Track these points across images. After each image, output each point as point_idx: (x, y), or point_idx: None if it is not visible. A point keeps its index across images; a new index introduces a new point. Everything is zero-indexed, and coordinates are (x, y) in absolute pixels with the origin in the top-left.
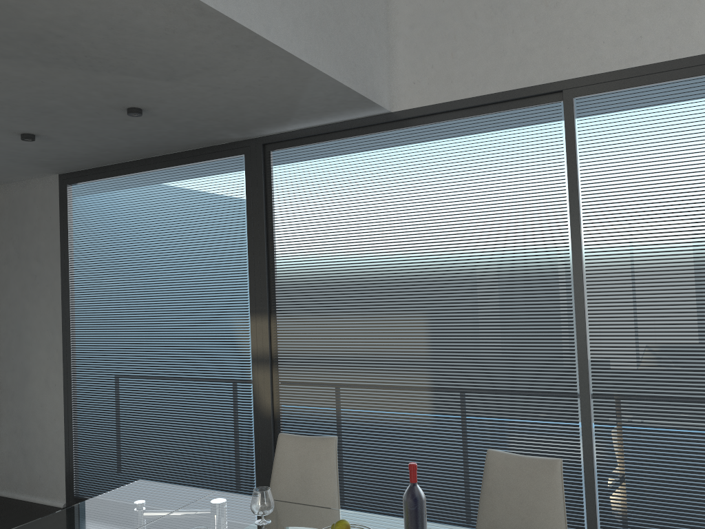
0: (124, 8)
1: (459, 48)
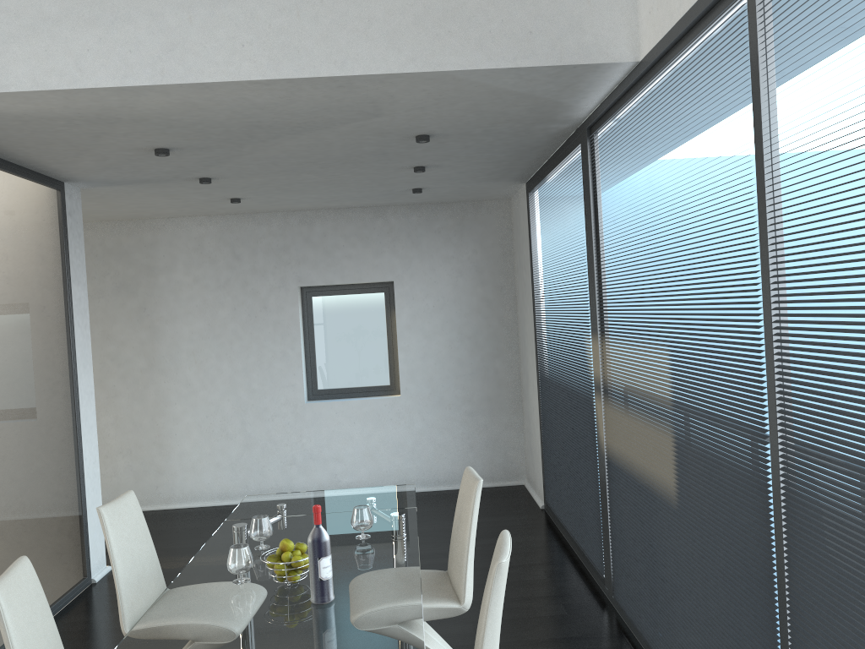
0: (234, 100)
1: None
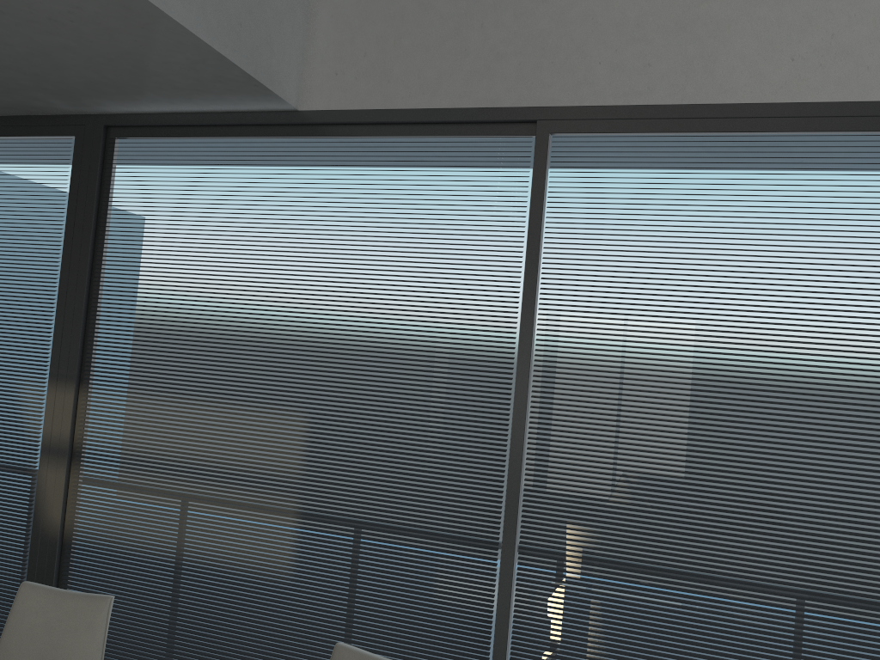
0: None
1: (406, 35)
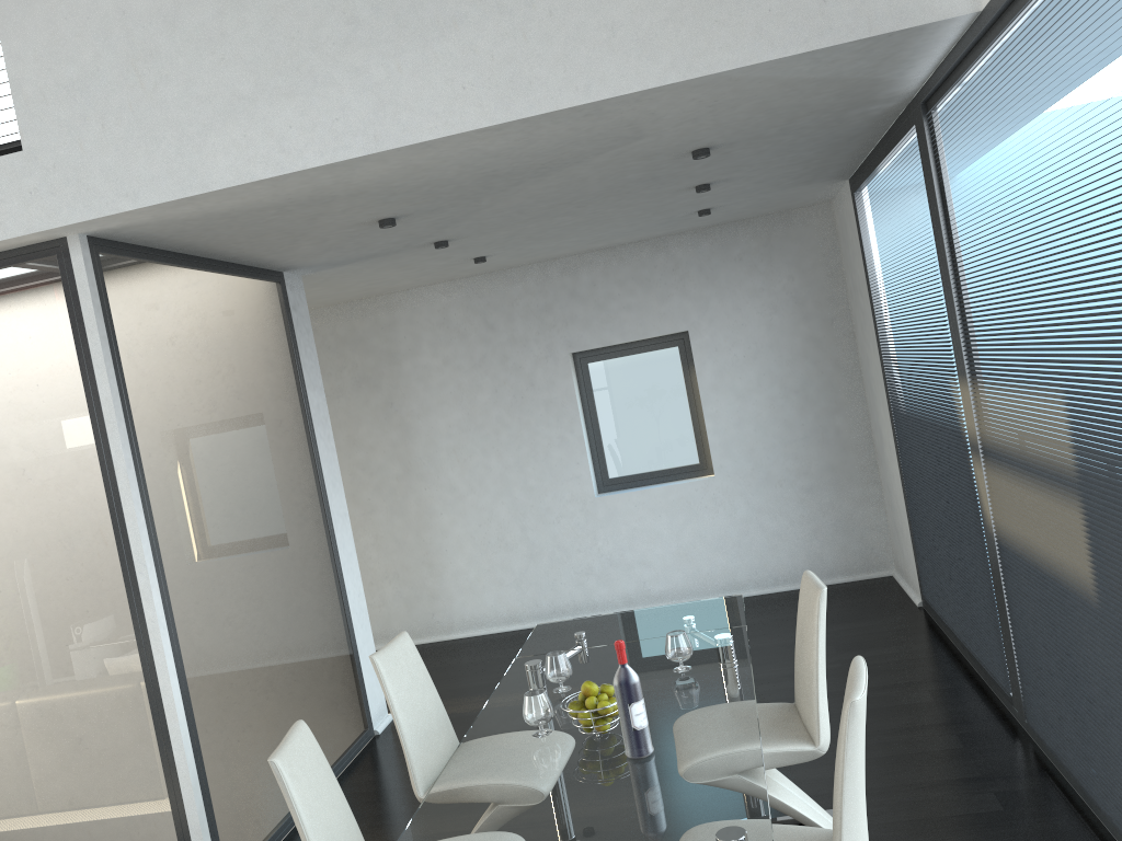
0: (462, 153)
1: None
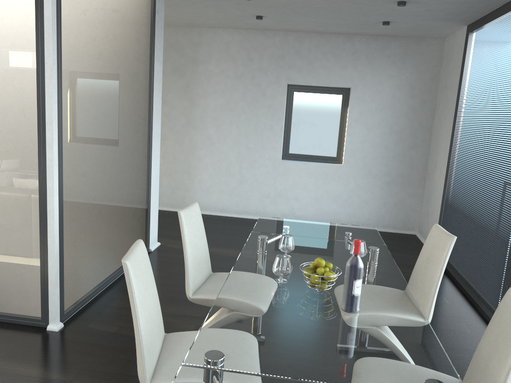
0: None
1: None
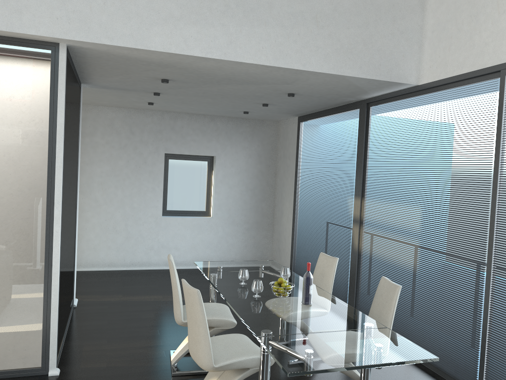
0: (241, 69)
1: (452, 44)
